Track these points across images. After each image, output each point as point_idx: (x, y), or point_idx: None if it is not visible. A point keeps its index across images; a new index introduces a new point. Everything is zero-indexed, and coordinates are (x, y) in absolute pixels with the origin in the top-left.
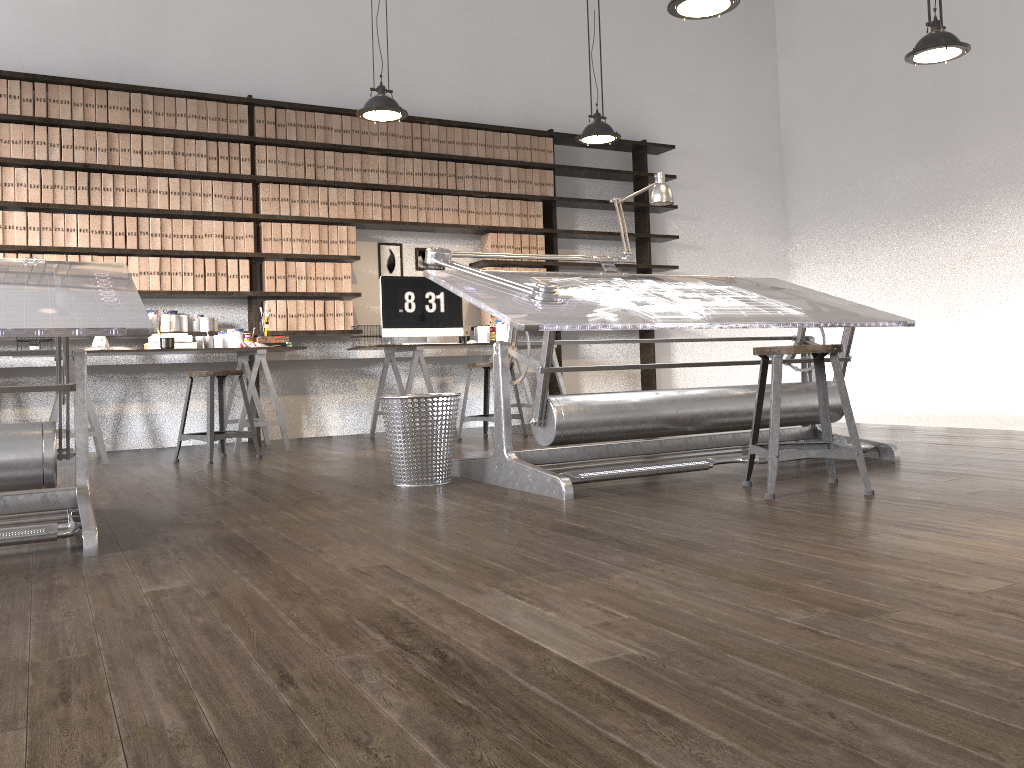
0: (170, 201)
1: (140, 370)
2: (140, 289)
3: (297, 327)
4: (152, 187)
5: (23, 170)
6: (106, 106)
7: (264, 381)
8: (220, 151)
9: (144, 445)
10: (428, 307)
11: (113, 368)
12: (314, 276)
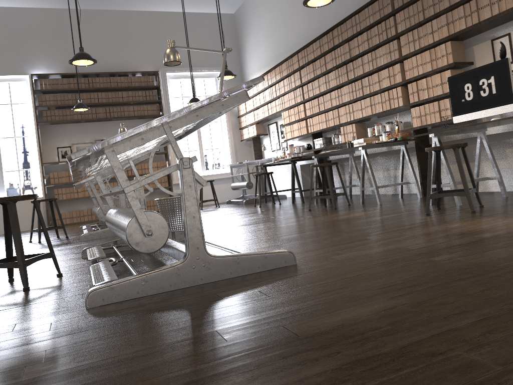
0: (369, 66)
1: (399, 152)
2: (366, 115)
3: (426, 122)
4: (363, 62)
5: (331, 73)
6: (346, 30)
7: (450, 154)
8: (382, 28)
9: (405, 192)
10: (482, 92)
11: (390, 152)
12: (431, 86)
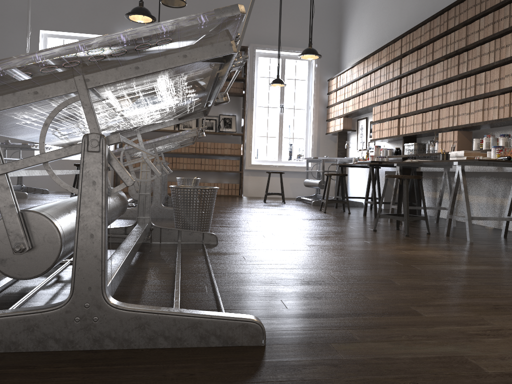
0: (489, 58)
1: None
2: (474, 122)
3: None
4: (482, 52)
5: (438, 64)
6: (466, 9)
7: None
8: None
9: (511, 228)
10: None
11: (500, 174)
12: None
